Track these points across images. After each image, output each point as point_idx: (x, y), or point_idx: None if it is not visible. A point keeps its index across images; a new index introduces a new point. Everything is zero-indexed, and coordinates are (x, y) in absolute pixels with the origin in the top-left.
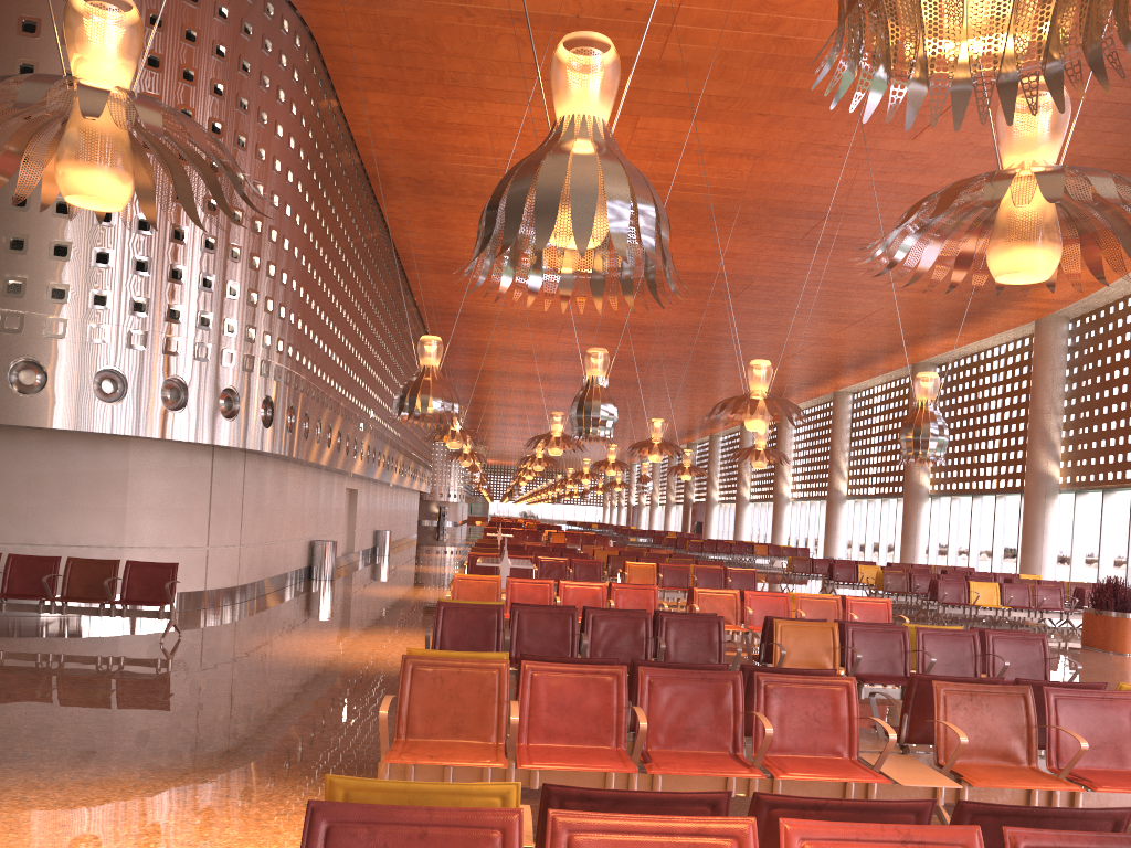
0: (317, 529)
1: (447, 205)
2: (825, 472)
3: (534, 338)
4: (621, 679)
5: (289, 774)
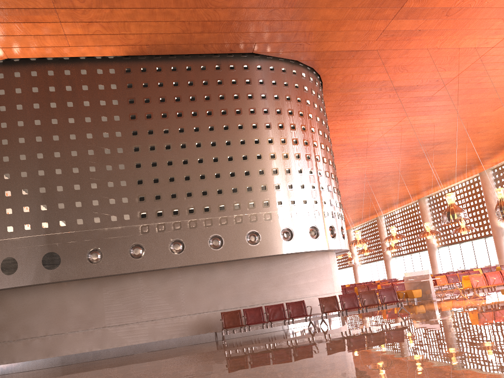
0: None
1: None
2: (376, 249)
3: None
4: None
5: None
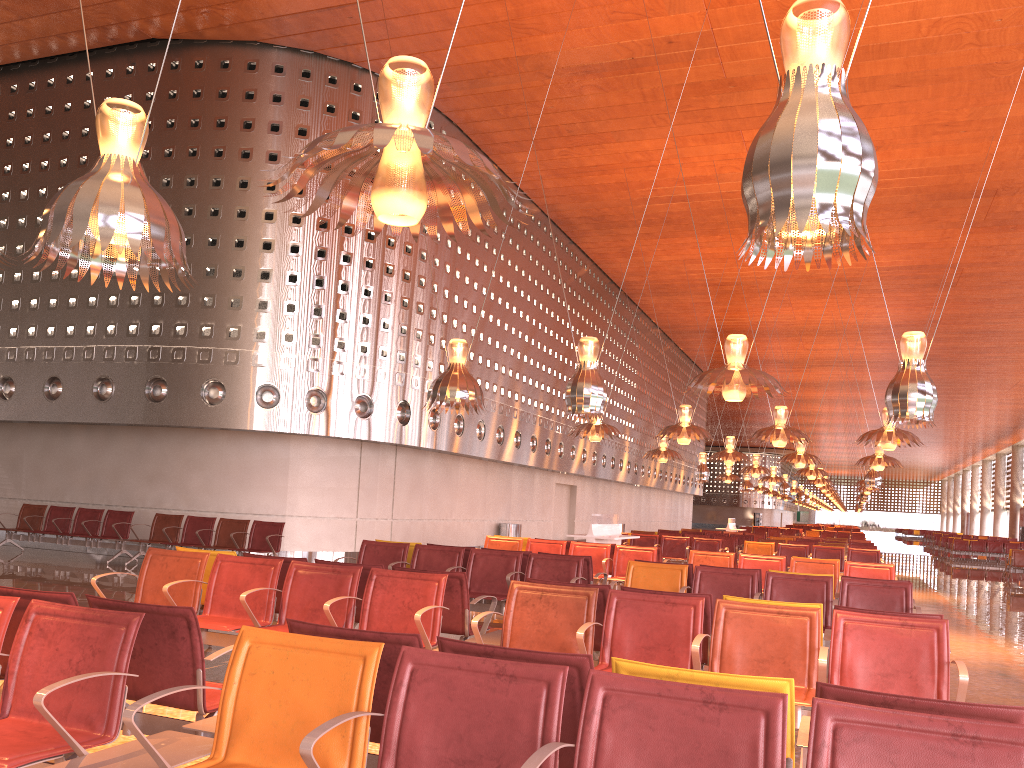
0: (509, 515)
1: (629, 236)
2: None
3: (779, 347)
4: (276, 569)
5: None
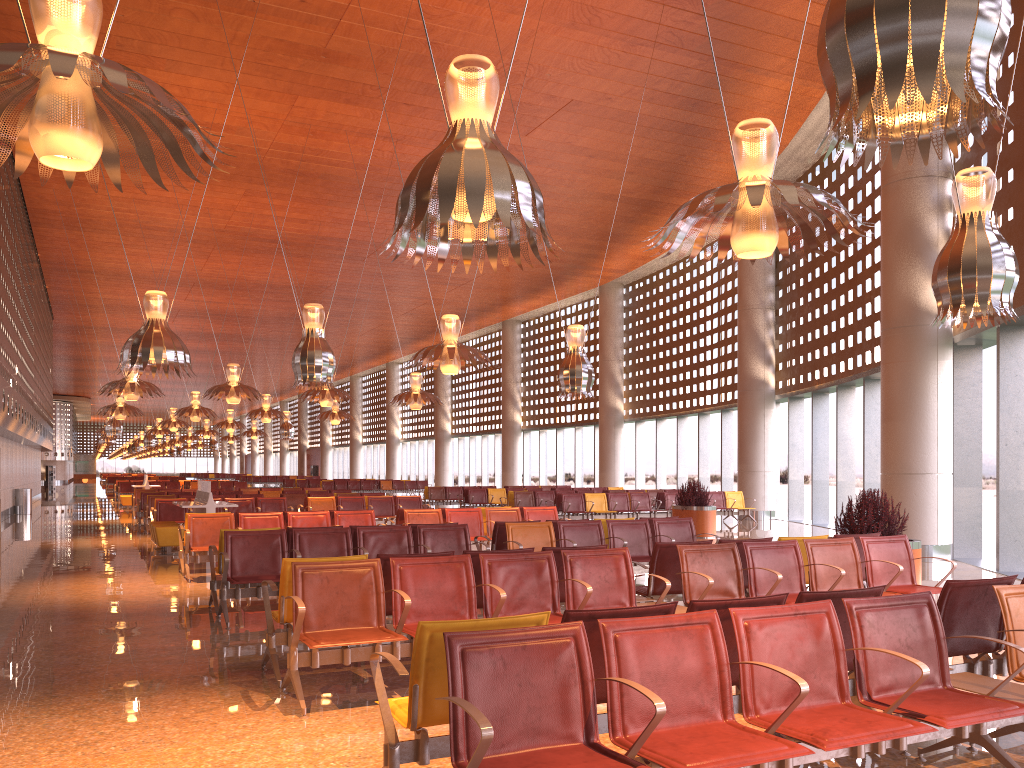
0: None
1: None
2: (431, 414)
3: None
4: (468, 565)
5: (169, 685)
